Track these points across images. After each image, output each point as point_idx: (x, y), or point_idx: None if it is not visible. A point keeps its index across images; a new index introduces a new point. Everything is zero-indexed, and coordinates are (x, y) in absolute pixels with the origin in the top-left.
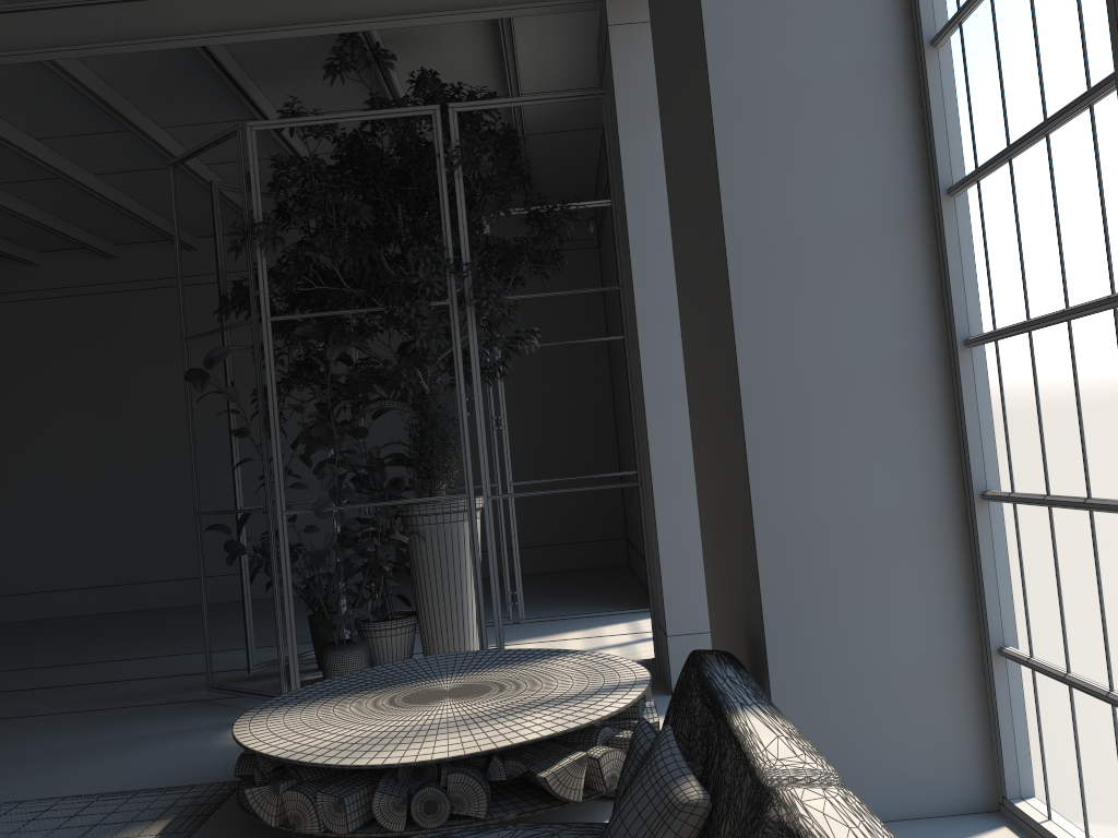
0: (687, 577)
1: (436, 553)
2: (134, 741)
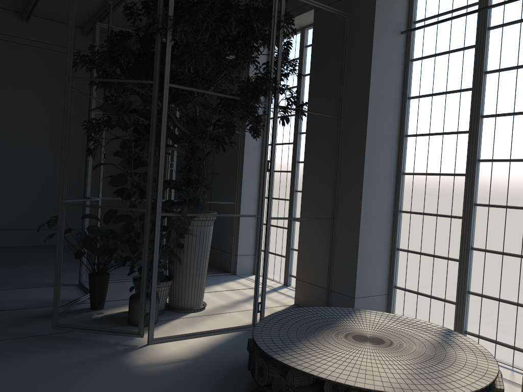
0: (365, 269)
1: (197, 243)
2: (58, 373)
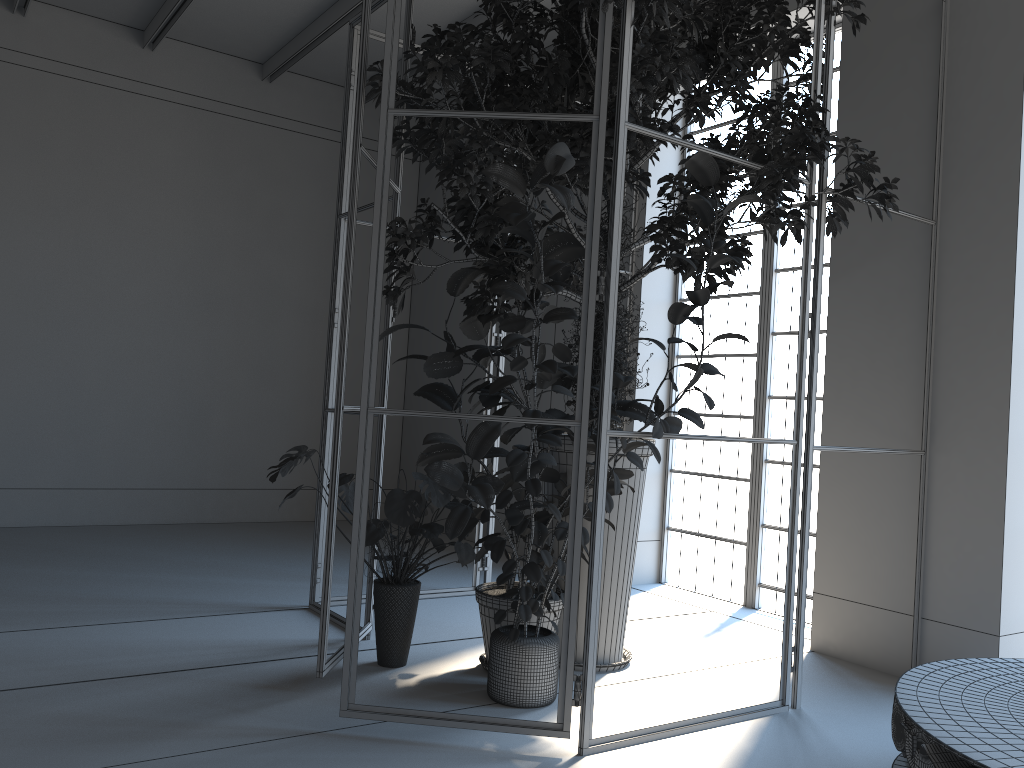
0: (1017, 569)
1: (621, 509)
2: None
